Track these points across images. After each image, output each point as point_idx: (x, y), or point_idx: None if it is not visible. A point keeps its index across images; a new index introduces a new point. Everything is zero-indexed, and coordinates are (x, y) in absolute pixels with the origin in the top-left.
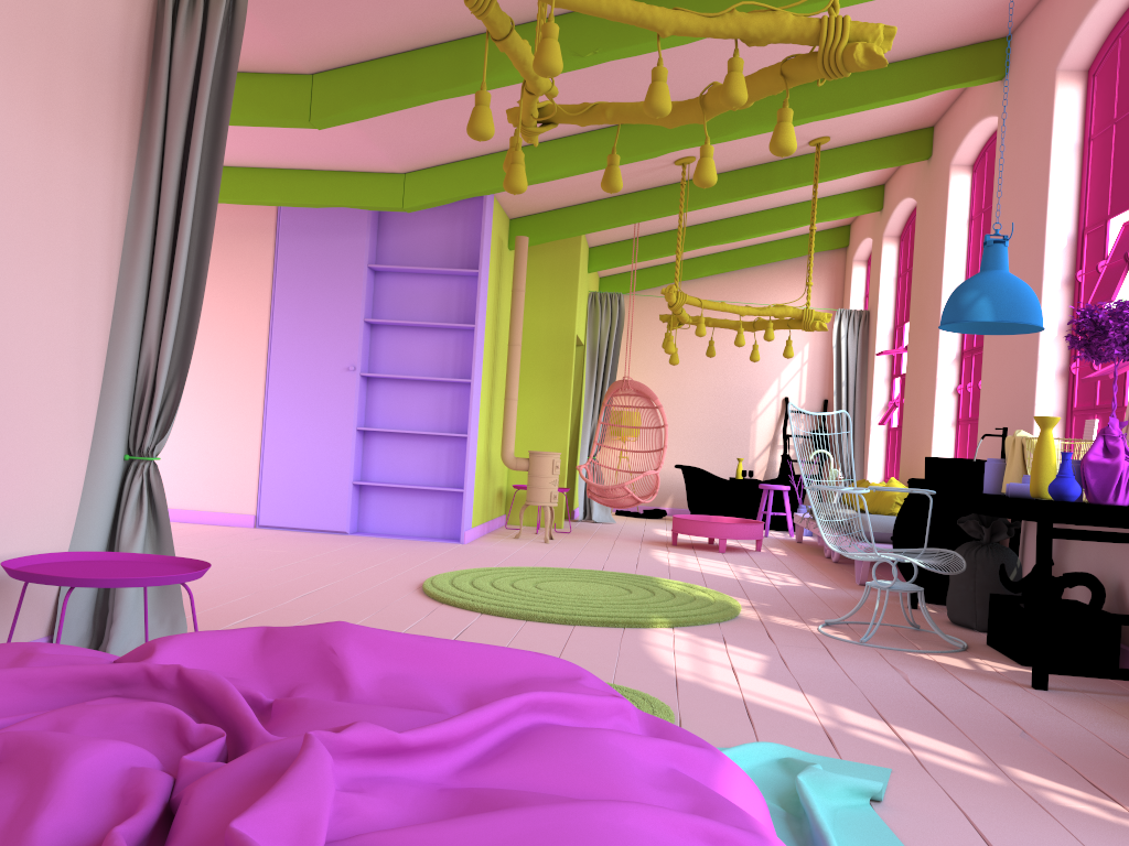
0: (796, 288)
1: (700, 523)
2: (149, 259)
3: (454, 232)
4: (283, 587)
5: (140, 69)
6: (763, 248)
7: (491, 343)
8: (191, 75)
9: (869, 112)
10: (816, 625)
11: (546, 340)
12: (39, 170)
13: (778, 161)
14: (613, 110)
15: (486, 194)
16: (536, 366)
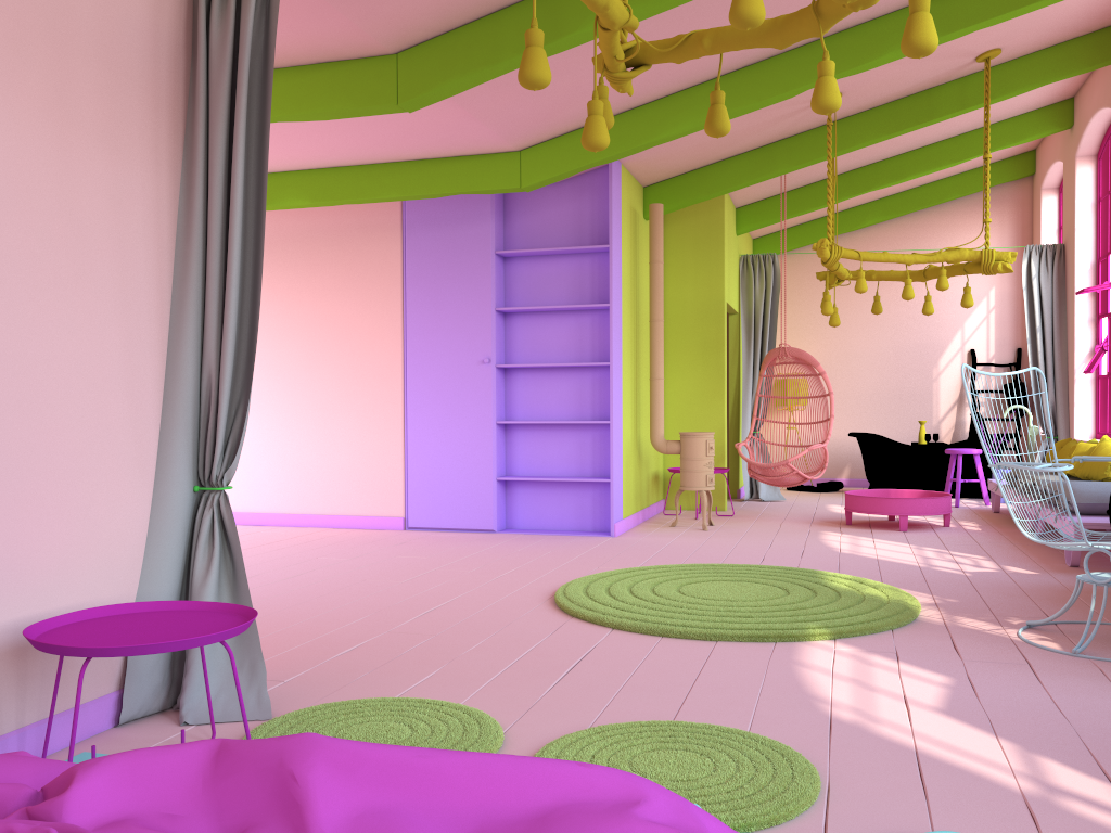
0: (975, 227)
1: (876, 500)
2: (202, 271)
3: (582, 208)
4: (407, 603)
5: (178, 65)
6: (934, 187)
7: (630, 321)
8: (227, 63)
9: (1047, 12)
10: (1015, 627)
11: (694, 312)
12: (56, 186)
13: (941, 85)
14: (711, 38)
15: (607, 162)
16: (685, 340)
